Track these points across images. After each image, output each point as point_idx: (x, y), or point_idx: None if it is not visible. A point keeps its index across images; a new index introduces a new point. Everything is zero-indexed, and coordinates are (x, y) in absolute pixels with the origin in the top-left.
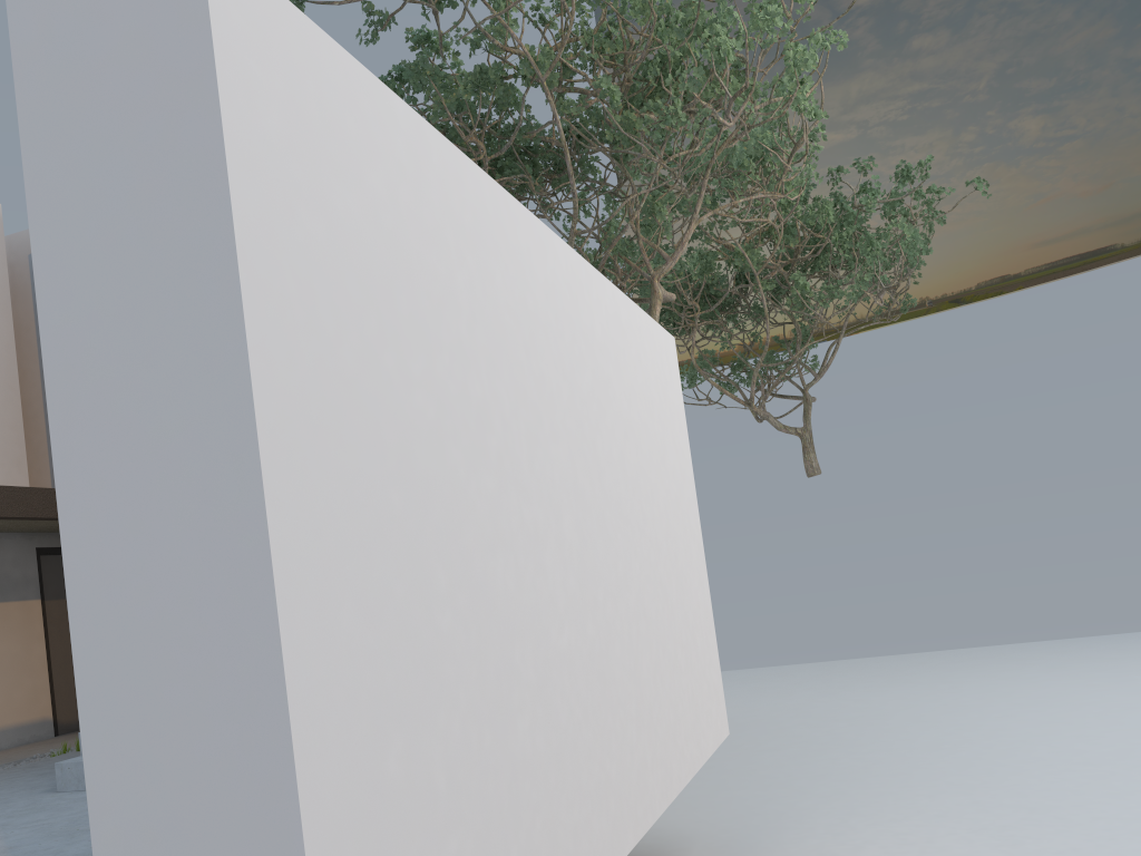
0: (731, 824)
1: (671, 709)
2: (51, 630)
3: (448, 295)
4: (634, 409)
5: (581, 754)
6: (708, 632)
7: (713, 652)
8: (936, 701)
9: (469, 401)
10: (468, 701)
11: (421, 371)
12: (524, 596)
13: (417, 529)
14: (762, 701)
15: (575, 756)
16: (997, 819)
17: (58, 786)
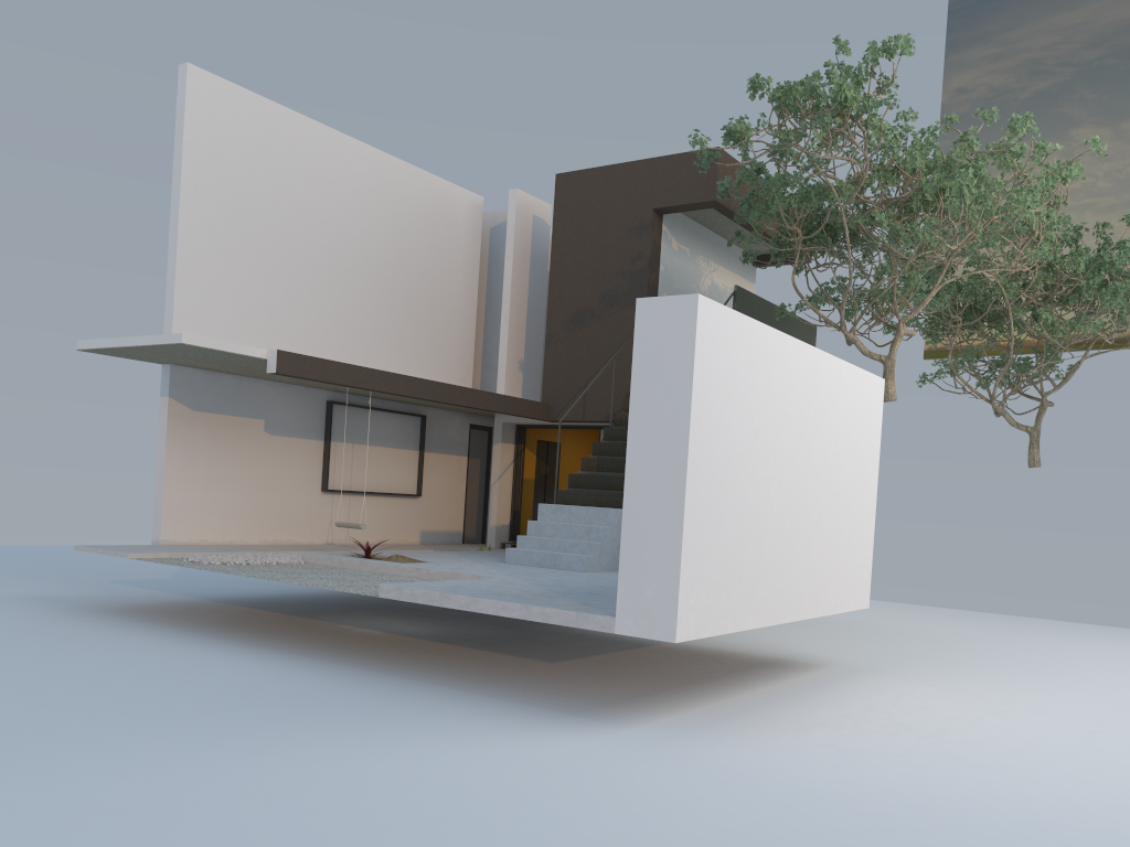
0: (863, 663)
1: (826, 576)
2: (469, 477)
3: (751, 387)
4: (840, 424)
5: (771, 571)
6: (866, 548)
7: (868, 560)
8: (1059, 647)
9: (752, 427)
10: (730, 533)
11: (736, 417)
12: (759, 503)
13: (725, 472)
14: (936, 625)
15: (768, 571)
16: (1015, 688)
17: (505, 560)
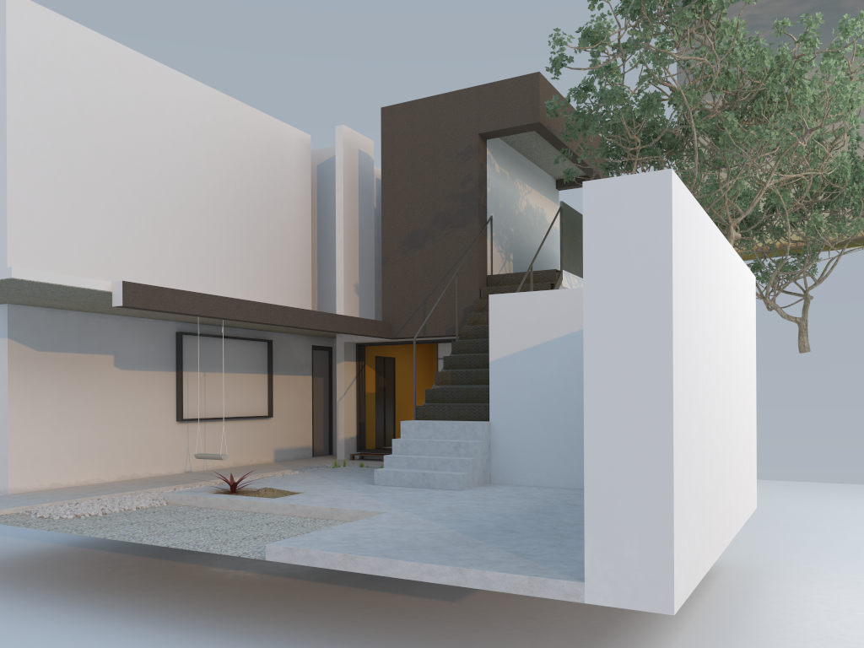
0: (746, 560)
1: (740, 486)
2: (314, 394)
3: (702, 286)
4: (740, 324)
5: (717, 495)
6: (754, 449)
7: (754, 460)
8: None
9: (704, 333)
10: (698, 461)
11: (696, 323)
12: (710, 420)
13: (692, 390)
14: None
15: (716, 495)
16: None
17: (375, 481)
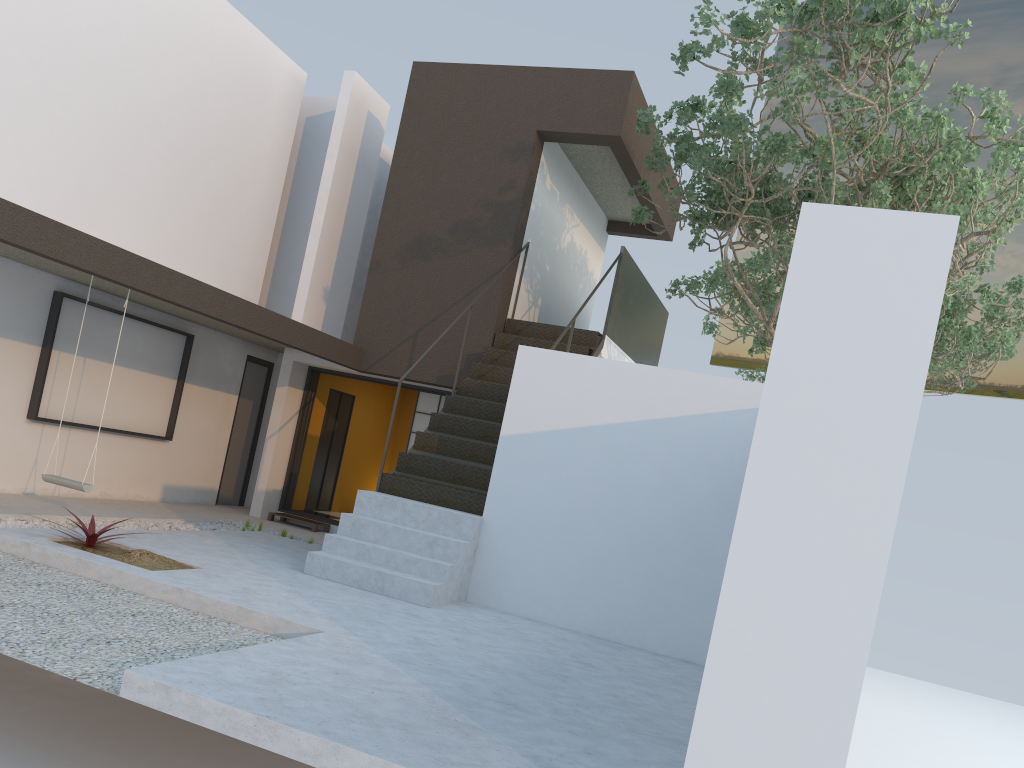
0: None
1: None
2: (236, 421)
3: None
4: None
5: None
6: None
7: None
8: (909, 720)
9: None
10: None
11: None
12: None
13: None
14: None
15: None
16: None
17: (305, 569)
